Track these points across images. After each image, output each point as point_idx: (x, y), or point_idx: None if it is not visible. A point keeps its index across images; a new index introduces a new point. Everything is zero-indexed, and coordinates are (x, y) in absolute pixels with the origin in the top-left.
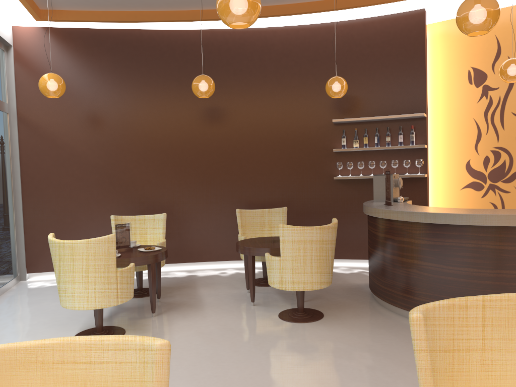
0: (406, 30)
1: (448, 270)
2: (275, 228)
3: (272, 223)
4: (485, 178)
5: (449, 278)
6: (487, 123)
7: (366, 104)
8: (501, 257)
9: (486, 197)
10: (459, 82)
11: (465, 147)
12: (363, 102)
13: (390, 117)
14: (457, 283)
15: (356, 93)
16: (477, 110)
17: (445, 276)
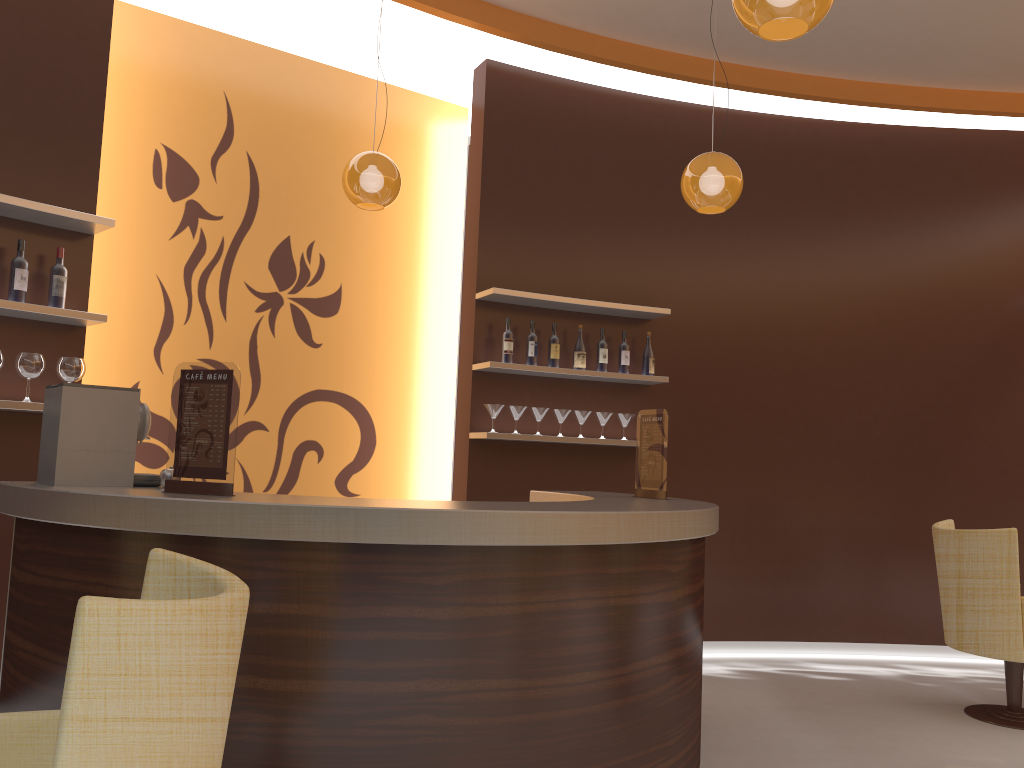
0: None
1: (534, 693)
2: None
3: None
4: None
5: (535, 718)
6: (190, 295)
7: None
8: (638, 626)
9: None
10: (129, 173)
11: (131, 349)
12: None
13: (5, 199)
14: (556, 726)
15: None
16: (170, 258)
17: (525, 715)
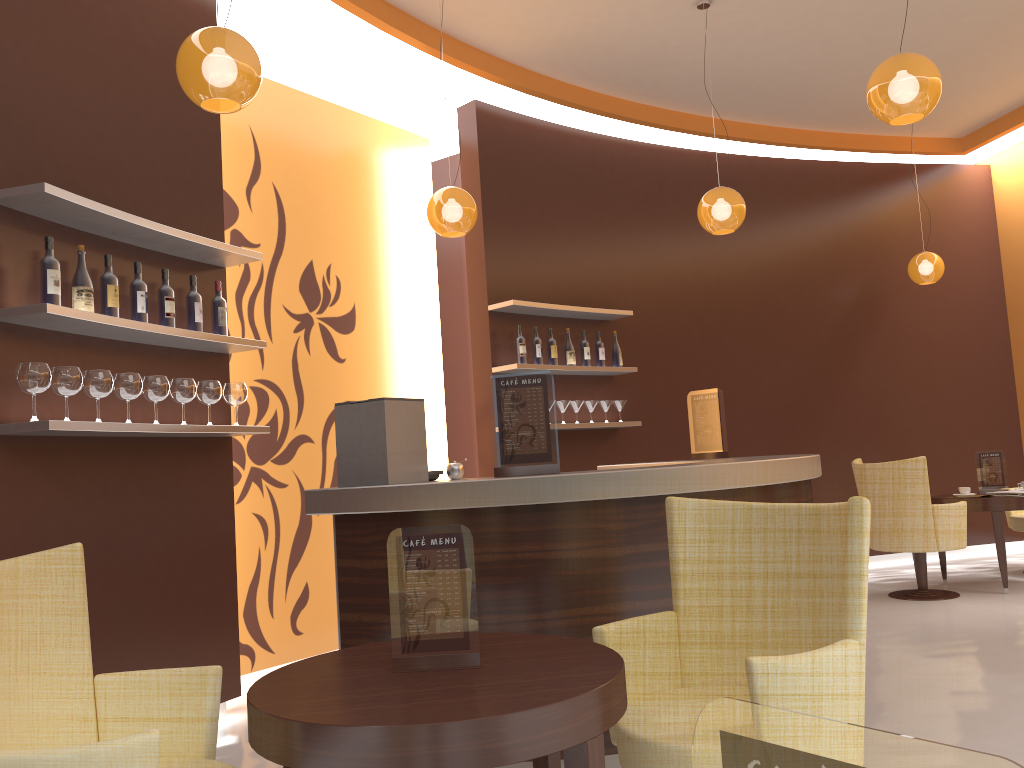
0: (180, 8)
1: None
2: (26, 677)
3: (5, 652)
4: (242, 453)
5: None
6: (243, 320)
7: (85, 172)
8: None
9: (245, 501)
10: None
11: None
12: (77, 161)
13: (194, 238)
14: None
15: (57, 119)
16: None
17: None
